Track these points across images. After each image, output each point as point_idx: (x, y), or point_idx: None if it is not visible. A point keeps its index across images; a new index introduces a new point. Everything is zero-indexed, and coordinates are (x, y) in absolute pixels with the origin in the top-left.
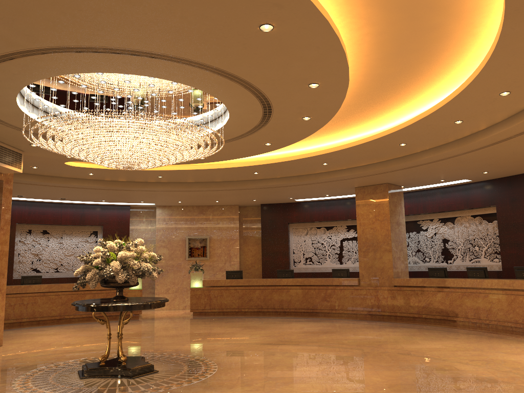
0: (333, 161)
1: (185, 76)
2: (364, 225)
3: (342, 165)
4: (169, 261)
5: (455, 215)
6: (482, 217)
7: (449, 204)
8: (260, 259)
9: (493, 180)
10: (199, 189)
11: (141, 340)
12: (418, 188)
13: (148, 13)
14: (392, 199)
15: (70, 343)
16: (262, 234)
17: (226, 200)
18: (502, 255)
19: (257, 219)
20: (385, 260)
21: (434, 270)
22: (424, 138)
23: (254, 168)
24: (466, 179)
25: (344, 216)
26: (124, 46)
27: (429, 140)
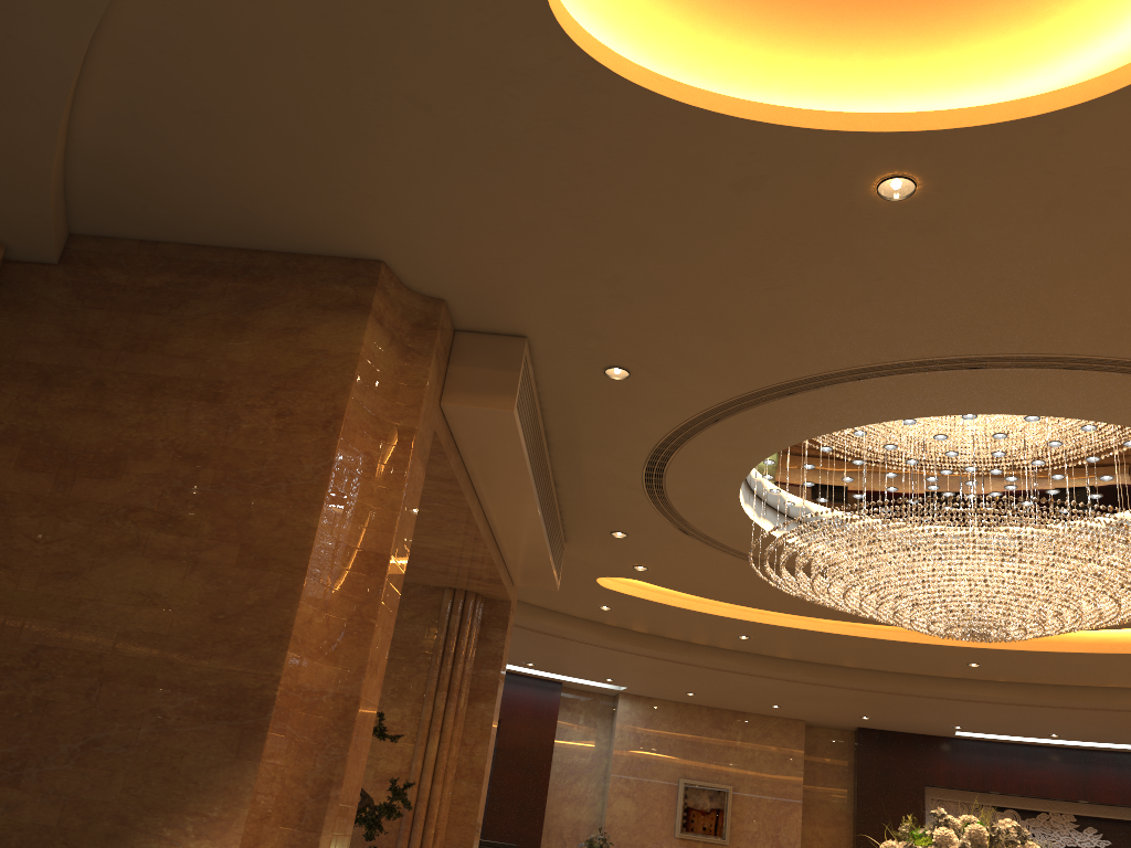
0: None
1: None
2: None
3: None
4: (634, 834)
5: None
6: None
7: None
8: None
9: None
10: (799, 676)
11: None
12: None
13: None
14: None
15: None
16: (859, 801)
17: (802, 707)
18: None
19: (839, 761)
20: None
21: None
22: None
23: (994, 654)
24: None
25: (1074, 790)
26: None
27: None
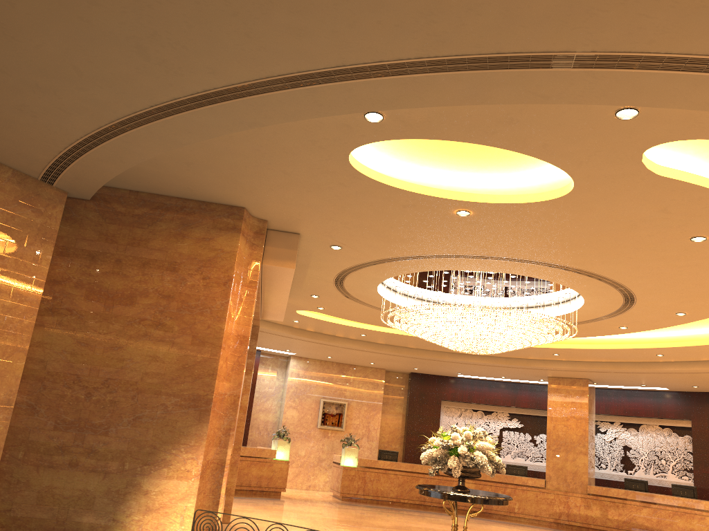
0: (568, 354)
1: (594, 291)
2: (556, 421)
3: (569, 357)
4: (297, 427)
5: (641, 421)
6: (668, 428)
7: (636, 409)
8: (399, 438)
9: (689, 393)
10: (387, 352)
11: (377, 530)
12: (604, 385)
13: (661, 264)
14: (590, 397)
15: (303, 525)
16: (409, 408)
17: (385, 364)
18: (695, 474)
19: (401, 388)
20: (579, 463)
21: (632, 482)
22: (687, 354)
23: None
24: (666, 387)
25: (510, 402)
26: (596, 271)
27: (687, 356)
